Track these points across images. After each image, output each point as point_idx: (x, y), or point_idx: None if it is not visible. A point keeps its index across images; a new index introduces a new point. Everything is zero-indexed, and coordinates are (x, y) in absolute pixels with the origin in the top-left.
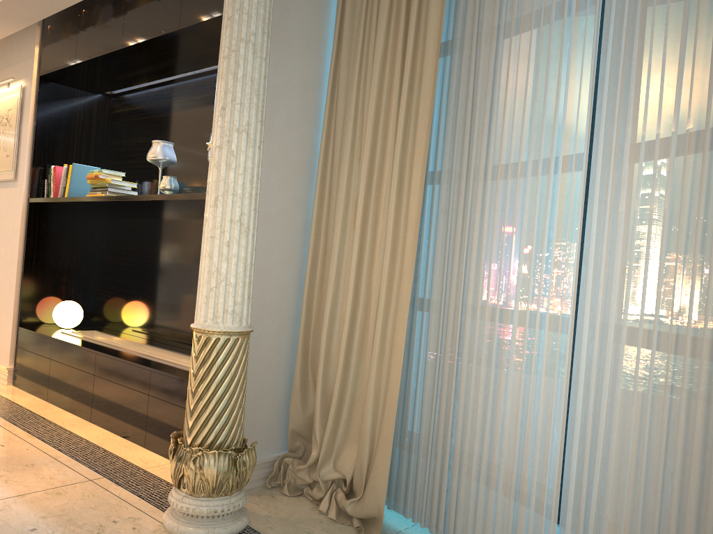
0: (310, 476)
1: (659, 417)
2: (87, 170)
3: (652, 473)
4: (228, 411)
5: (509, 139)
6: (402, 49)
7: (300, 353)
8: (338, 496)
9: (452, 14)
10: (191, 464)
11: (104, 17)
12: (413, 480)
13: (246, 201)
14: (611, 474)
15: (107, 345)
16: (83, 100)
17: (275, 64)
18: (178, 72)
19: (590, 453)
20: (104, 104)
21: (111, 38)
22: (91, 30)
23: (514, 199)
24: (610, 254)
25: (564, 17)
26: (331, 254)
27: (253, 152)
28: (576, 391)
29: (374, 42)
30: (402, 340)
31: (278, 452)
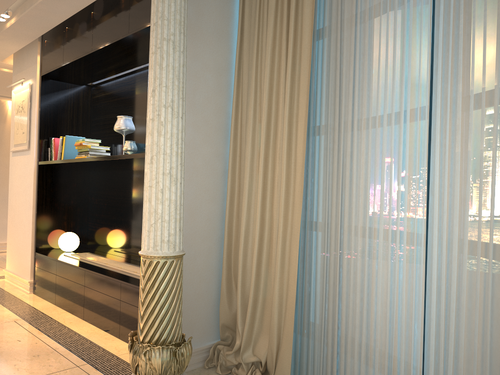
0: (236, 359)
1: (498, 321)
2: (76, 140)
3: (495, 367)
4: (168, 316)
5: (368, 99)
6: (286, 36)
7: (225, 267)
8: (256, 374)
9: (322, 7)
10: (142, 356)
11: (79, 31)
12: (311, 362)
13: (174, 158)
14: (462, 366)
15: (93, 264)
16: (72, 90)
17: (194, 55)
18: (134, 66)
19: (444, 348)
20: (87, 92)
21: (85, 45)
22: (72, 41)
23: (375, 145)
24: (451, 187)
25: (404, 1)
26: (243, 192)
27: (177, 121)
28: (430, 296)
29: (266, 33)
30: (296, 256)
31: (213, 341)
